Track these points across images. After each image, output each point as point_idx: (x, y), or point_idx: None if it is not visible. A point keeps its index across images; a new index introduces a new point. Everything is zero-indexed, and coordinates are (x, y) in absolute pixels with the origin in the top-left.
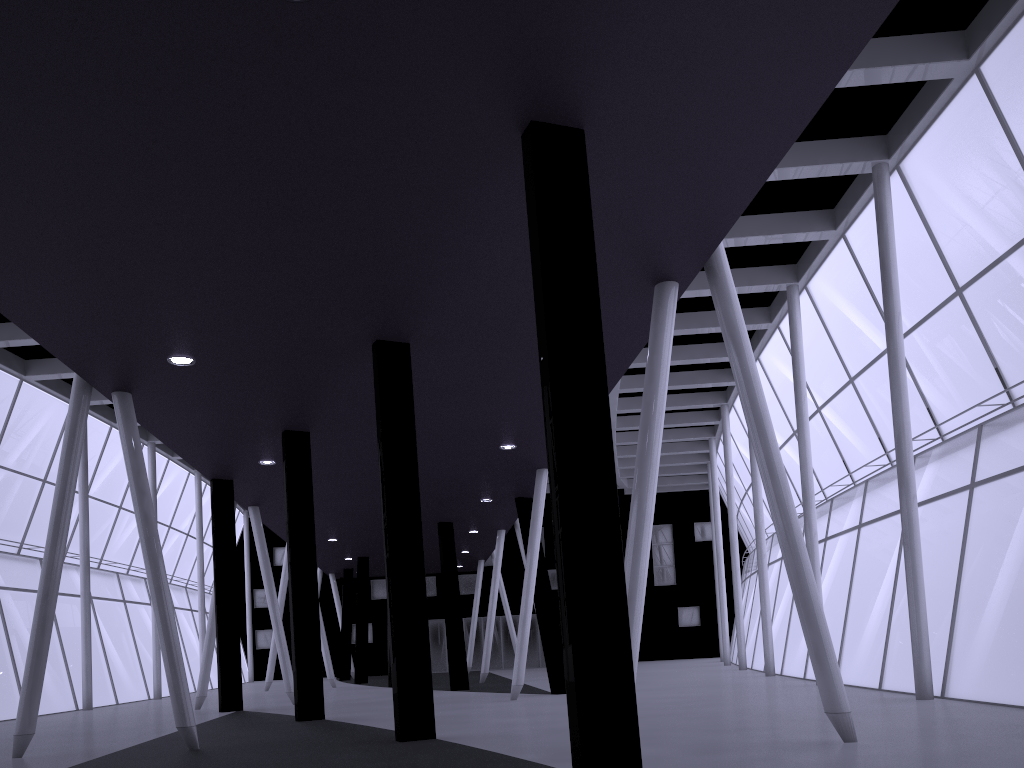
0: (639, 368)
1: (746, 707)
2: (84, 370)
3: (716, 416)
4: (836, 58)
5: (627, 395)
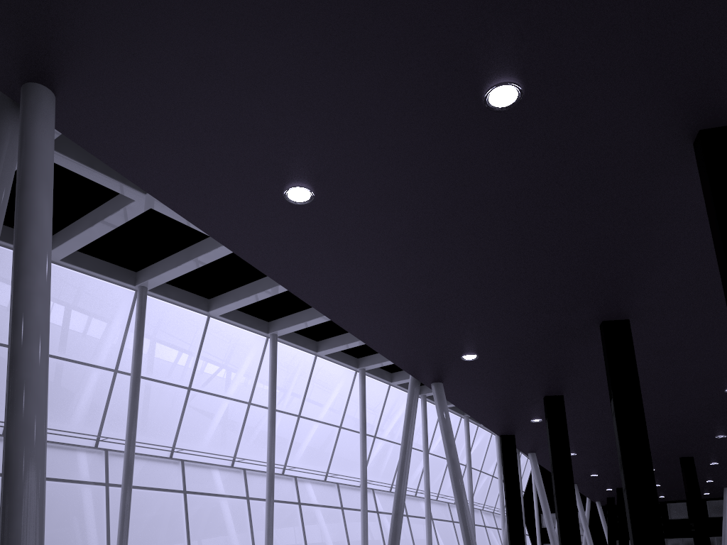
0: None
1: None
2: (413, 371)
3: None
4: None
5: None
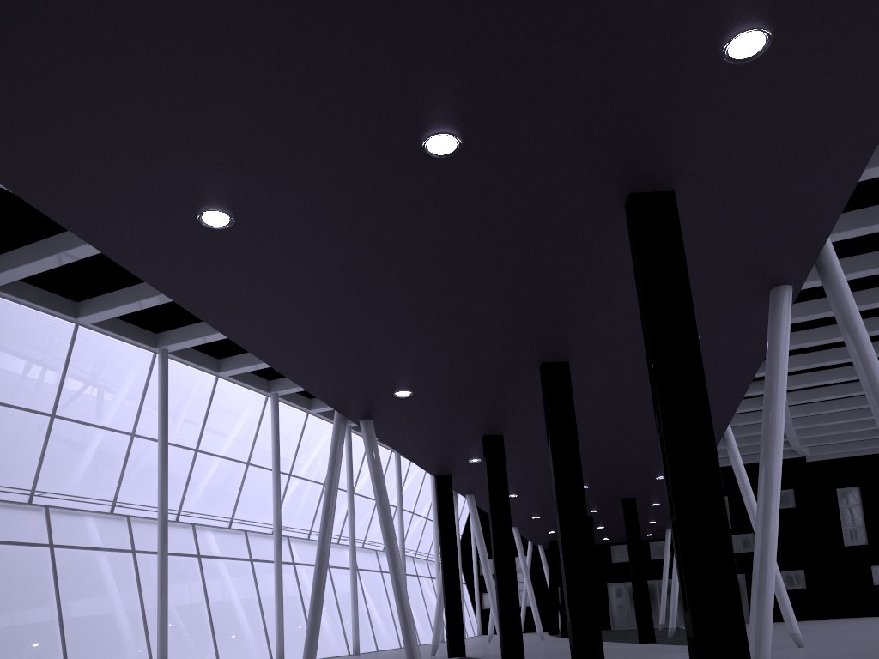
0: (802, 348)
1: None
2: (340, 407)
3: None
4: None
5: (794, 373)
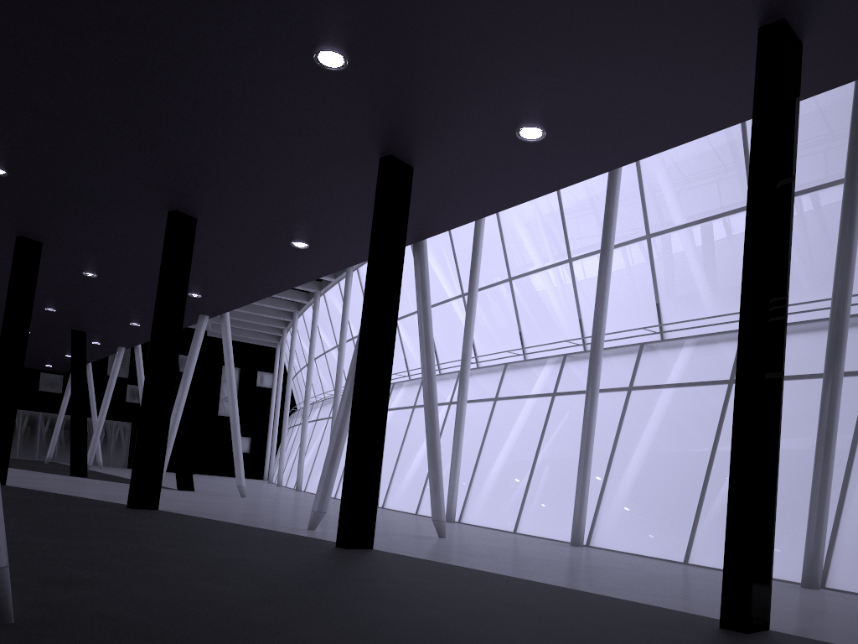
0: None
1: None
2: None
3: (306, 297)
4: (546, 188)
5: None
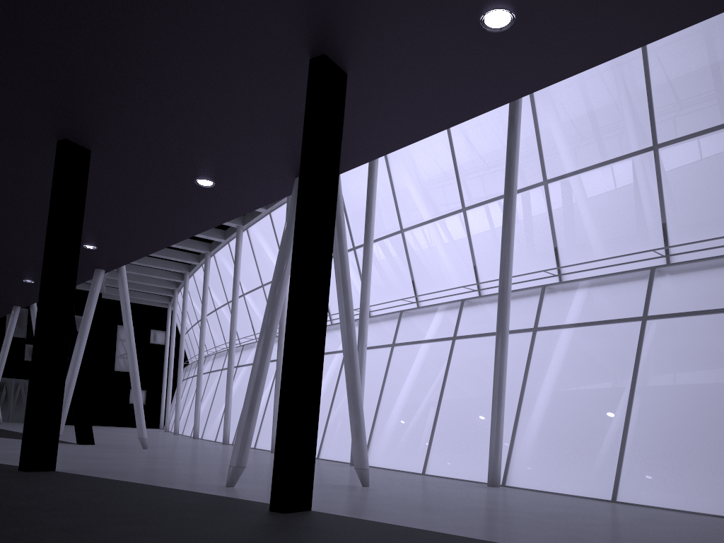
0: None
1: (256, 463)
2: None
3: (197, 259)
4: (491, 103)
5: None
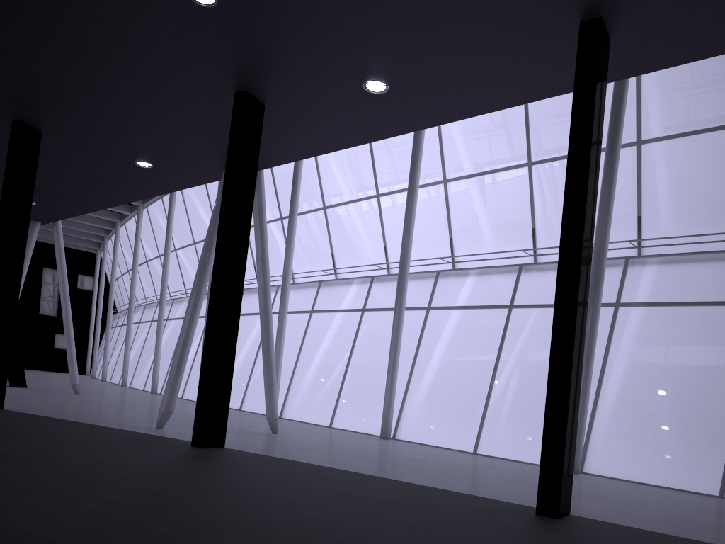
0: None
1: (182, 411)
2: None
3: (129, 209)
4: (379, 135)
5: None
